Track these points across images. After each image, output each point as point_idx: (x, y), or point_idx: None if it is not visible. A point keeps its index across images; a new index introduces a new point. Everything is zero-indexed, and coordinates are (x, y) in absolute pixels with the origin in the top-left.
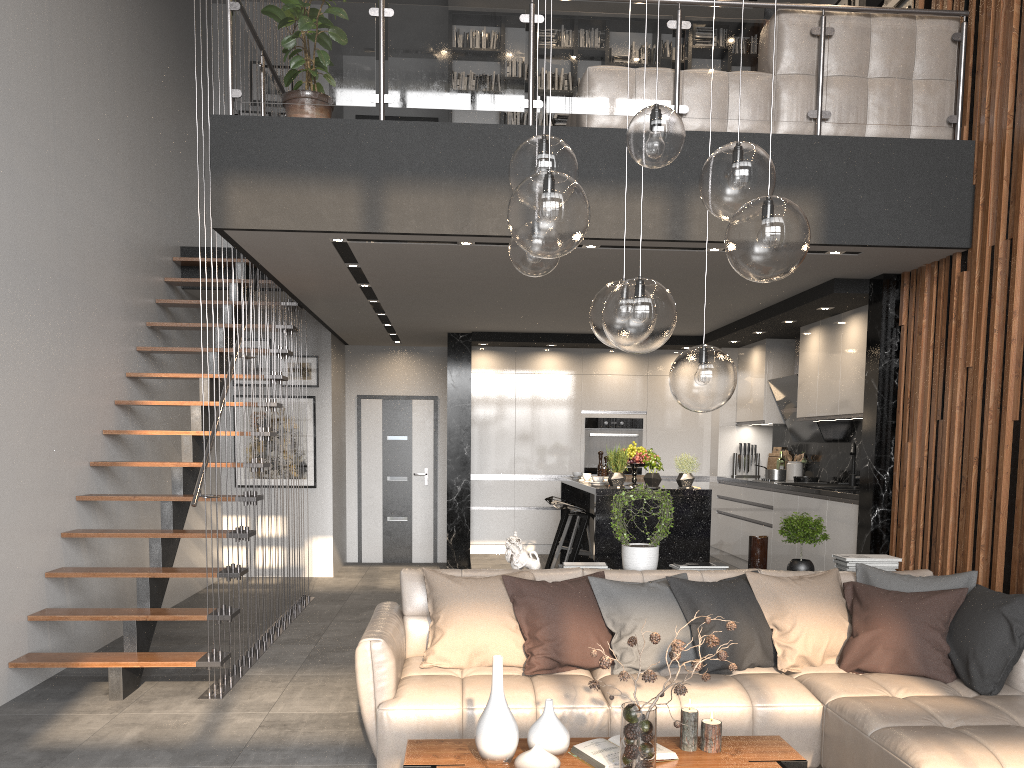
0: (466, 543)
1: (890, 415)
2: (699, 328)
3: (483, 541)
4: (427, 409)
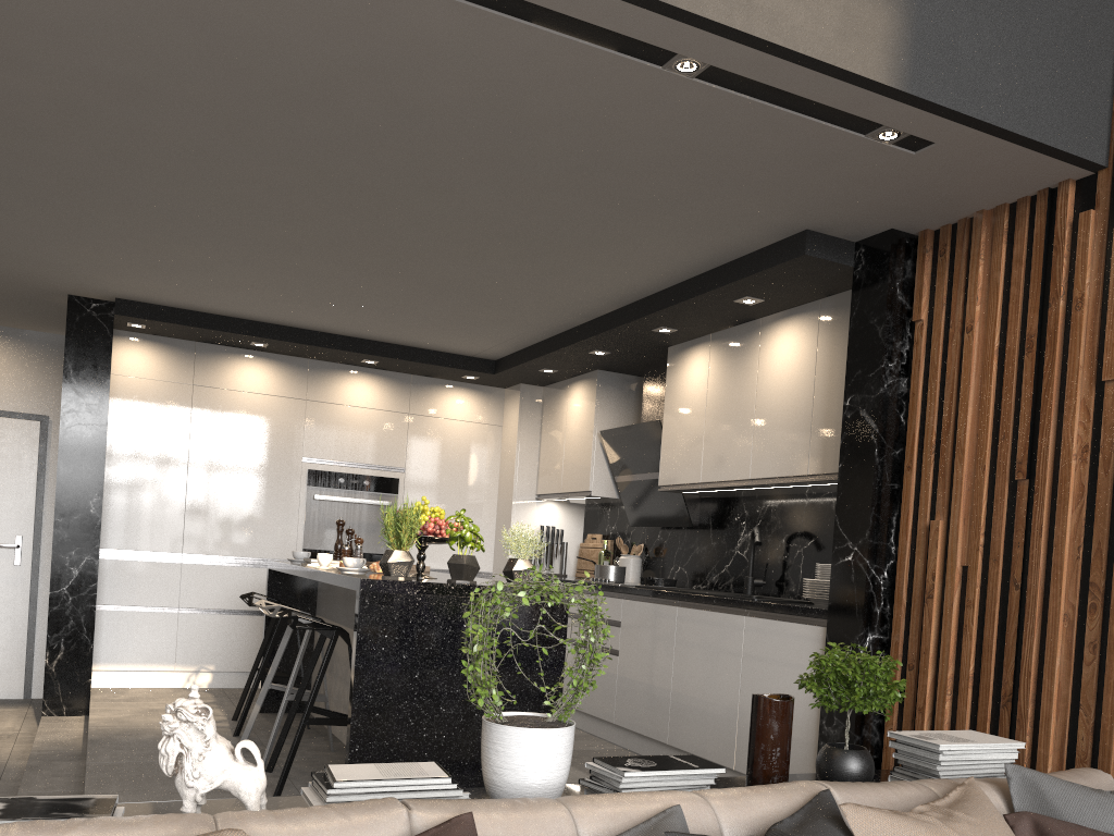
0: (84, 670)
1: (892, 474)
2: (502, 341)
3: (118, 666)
4: (27, 436)
